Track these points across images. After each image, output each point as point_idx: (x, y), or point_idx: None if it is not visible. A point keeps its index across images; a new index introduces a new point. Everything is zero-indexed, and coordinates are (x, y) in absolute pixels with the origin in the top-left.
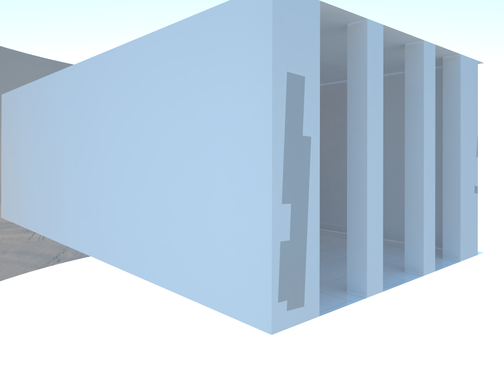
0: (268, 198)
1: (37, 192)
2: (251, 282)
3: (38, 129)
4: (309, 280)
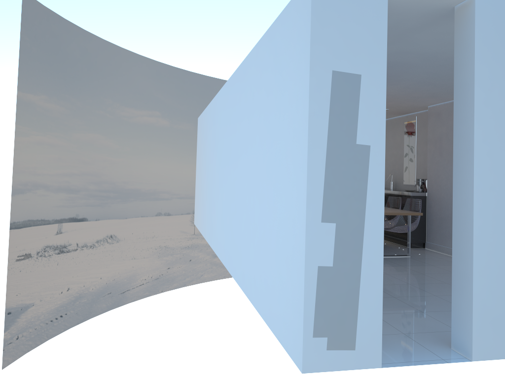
0: (304, 214)
1: (206, 202)
2: (292, 309)
3: (208, 146)
4: (364, 320)
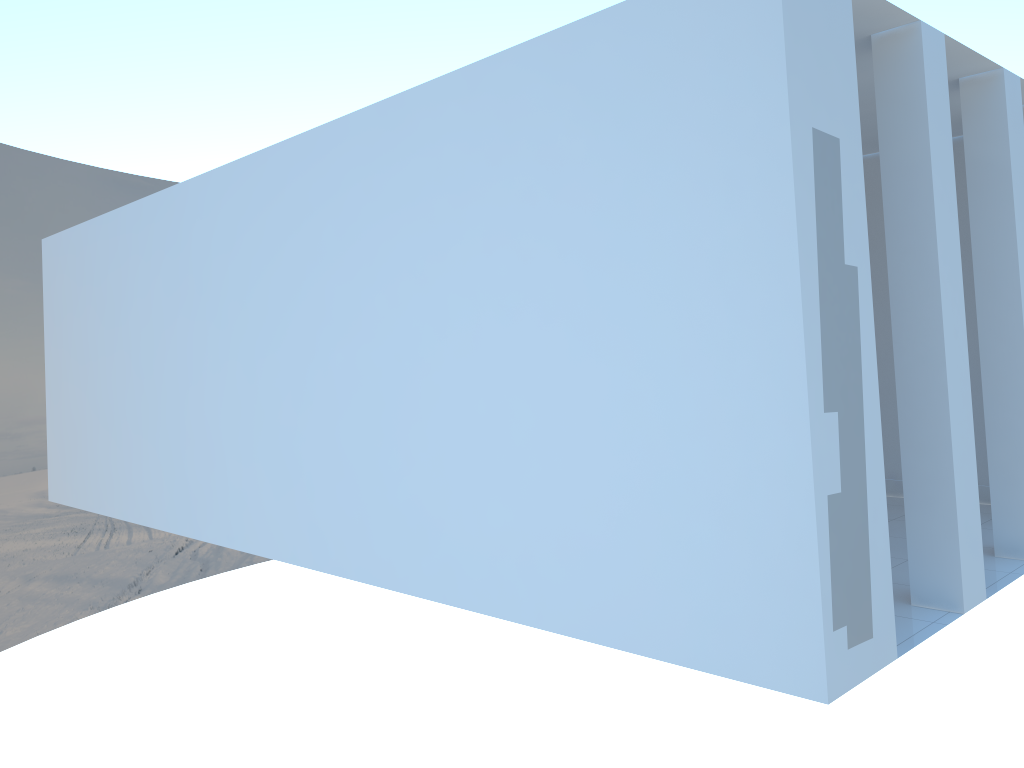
0: (798, 401)
1: (145, 438)
2: (762, 591)
3: (143, 305)
4: (876, 580)
